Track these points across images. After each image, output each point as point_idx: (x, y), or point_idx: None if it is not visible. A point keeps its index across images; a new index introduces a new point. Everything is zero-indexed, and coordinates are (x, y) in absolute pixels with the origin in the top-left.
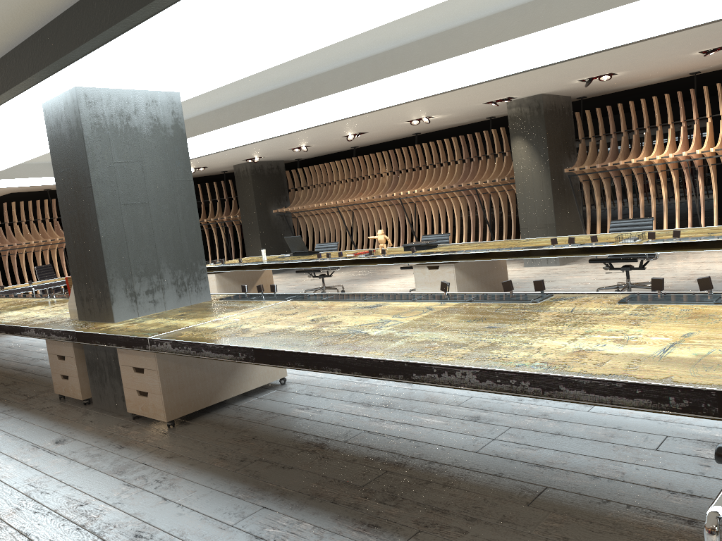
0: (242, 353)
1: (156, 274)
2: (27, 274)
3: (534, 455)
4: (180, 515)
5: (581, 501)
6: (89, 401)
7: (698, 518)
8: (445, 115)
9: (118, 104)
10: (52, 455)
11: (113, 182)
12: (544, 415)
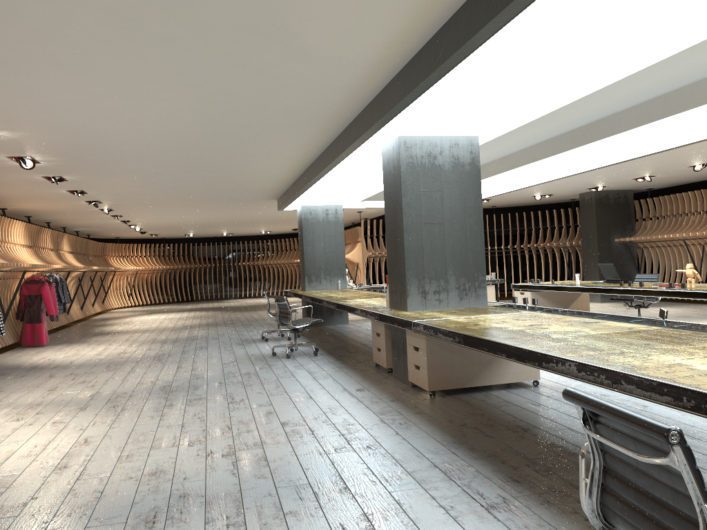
0: (457, 337)
1: (443, 279)
2: None
3: None
4: (399, 444)
5: None
6: (391, 370)
7: None
8: None
9: (427, 147)
10: (350, 396)
11: (417, 206)
12: None
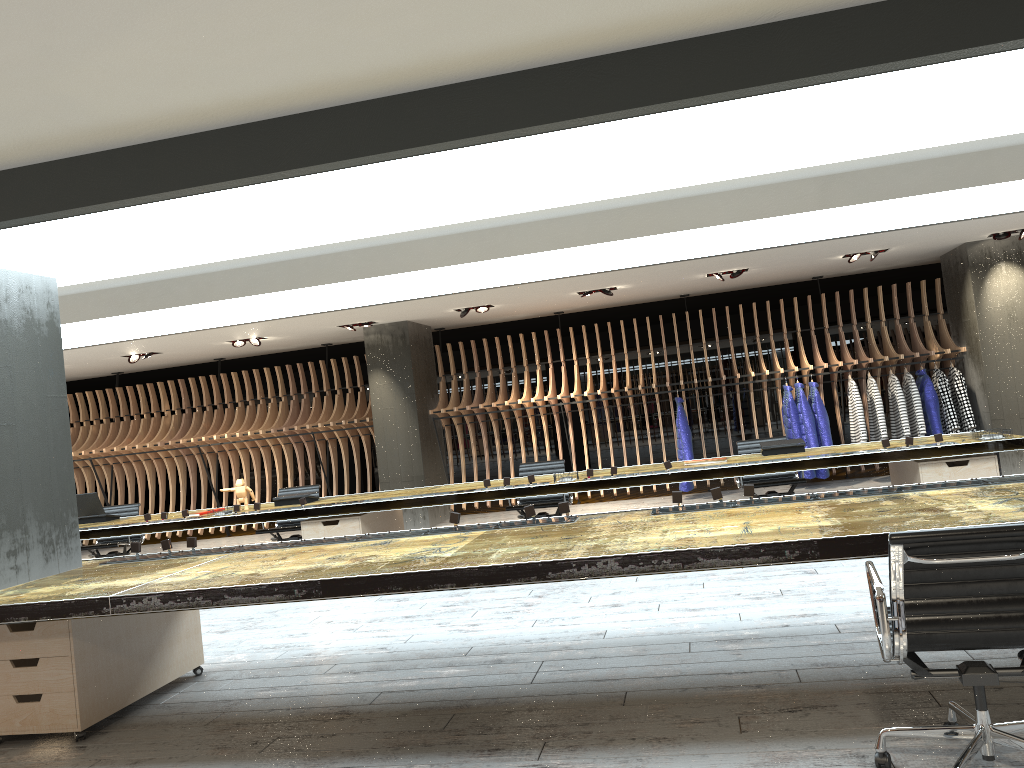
0: (300, 590)
1: (20, 527)
2: None
3: (590, 674)
4: None
5: (665, 693)
6: None
7: (761, 683)
8: (280, 337)
9: None
10: None
11: None
12: (566, 647)
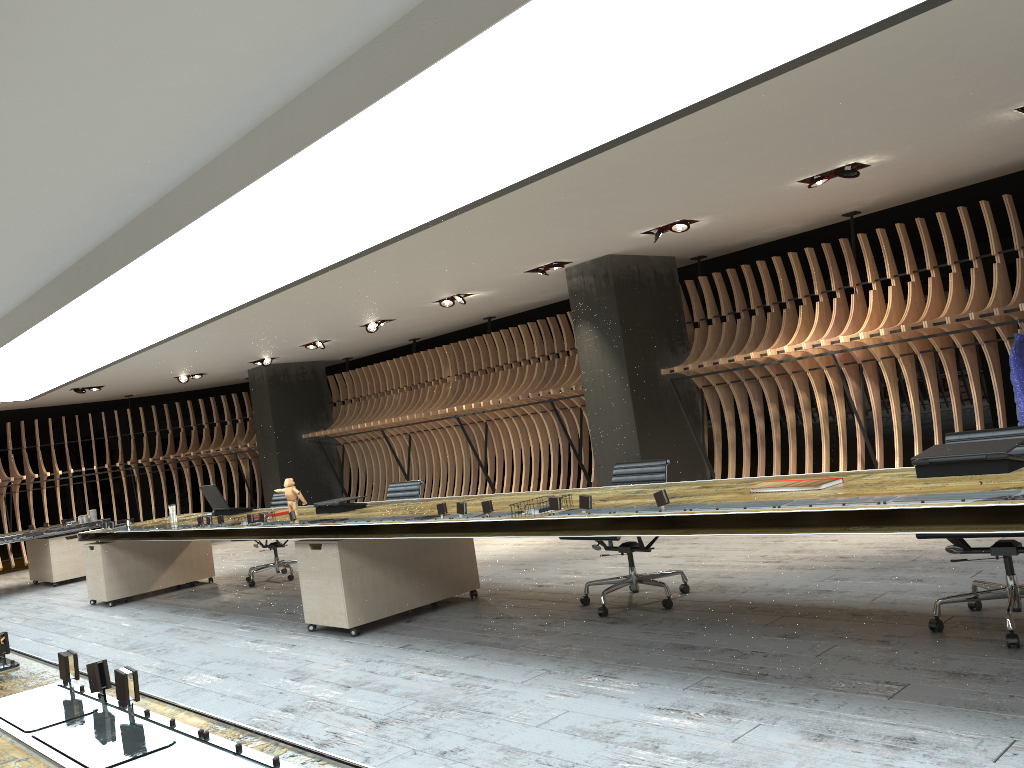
0: None
1: None
2: (36, 524)
3: None
4: None
5: None
6: None
7: None
8: (490, 291)
9: None
10: None
11: None
12: None
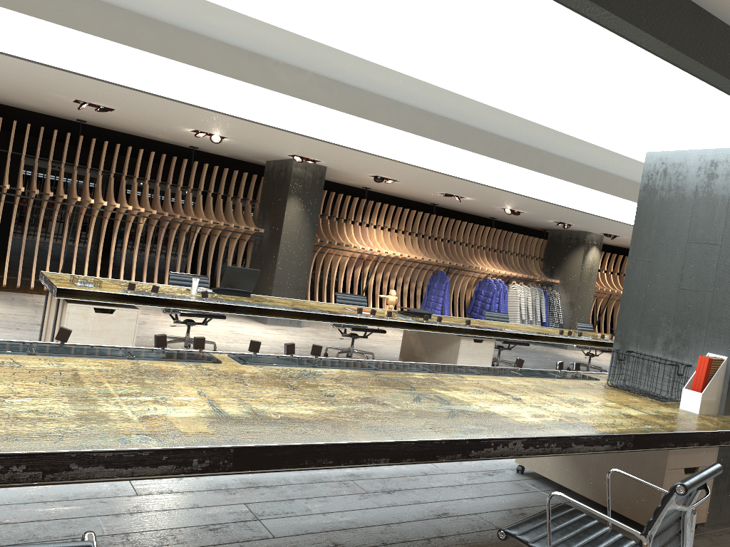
0: None
1: None
2: None
3: None
4: None
5: None
6: None
7: None
8: (224, 141)
9: None
10: None
11: None
12: None
